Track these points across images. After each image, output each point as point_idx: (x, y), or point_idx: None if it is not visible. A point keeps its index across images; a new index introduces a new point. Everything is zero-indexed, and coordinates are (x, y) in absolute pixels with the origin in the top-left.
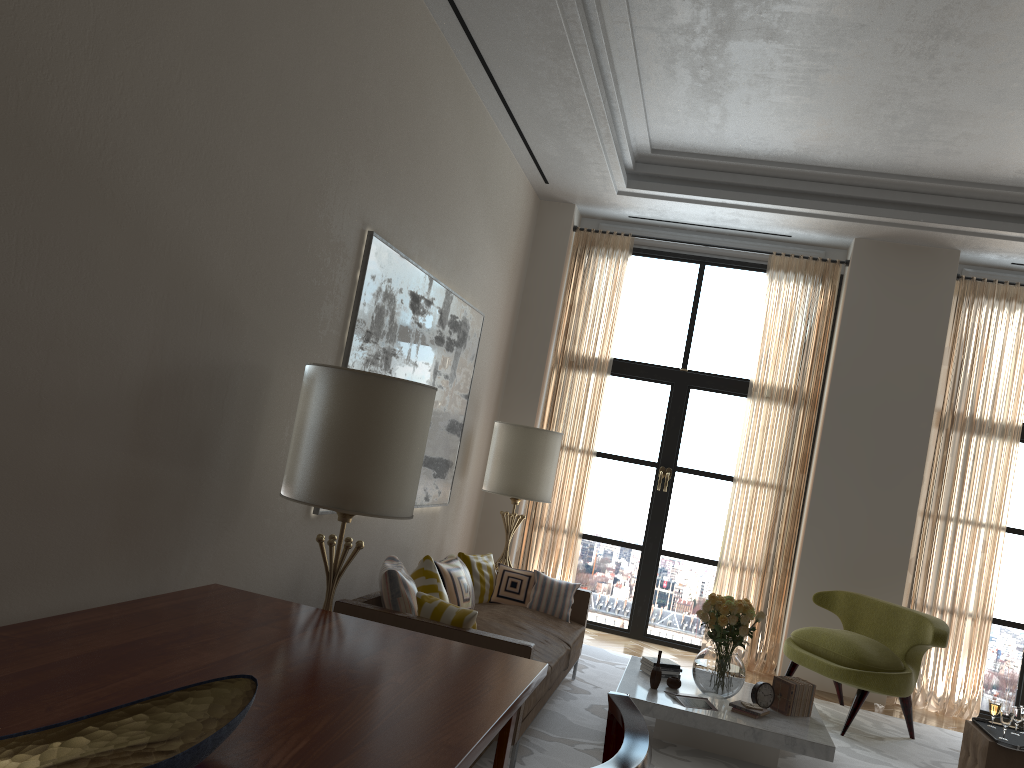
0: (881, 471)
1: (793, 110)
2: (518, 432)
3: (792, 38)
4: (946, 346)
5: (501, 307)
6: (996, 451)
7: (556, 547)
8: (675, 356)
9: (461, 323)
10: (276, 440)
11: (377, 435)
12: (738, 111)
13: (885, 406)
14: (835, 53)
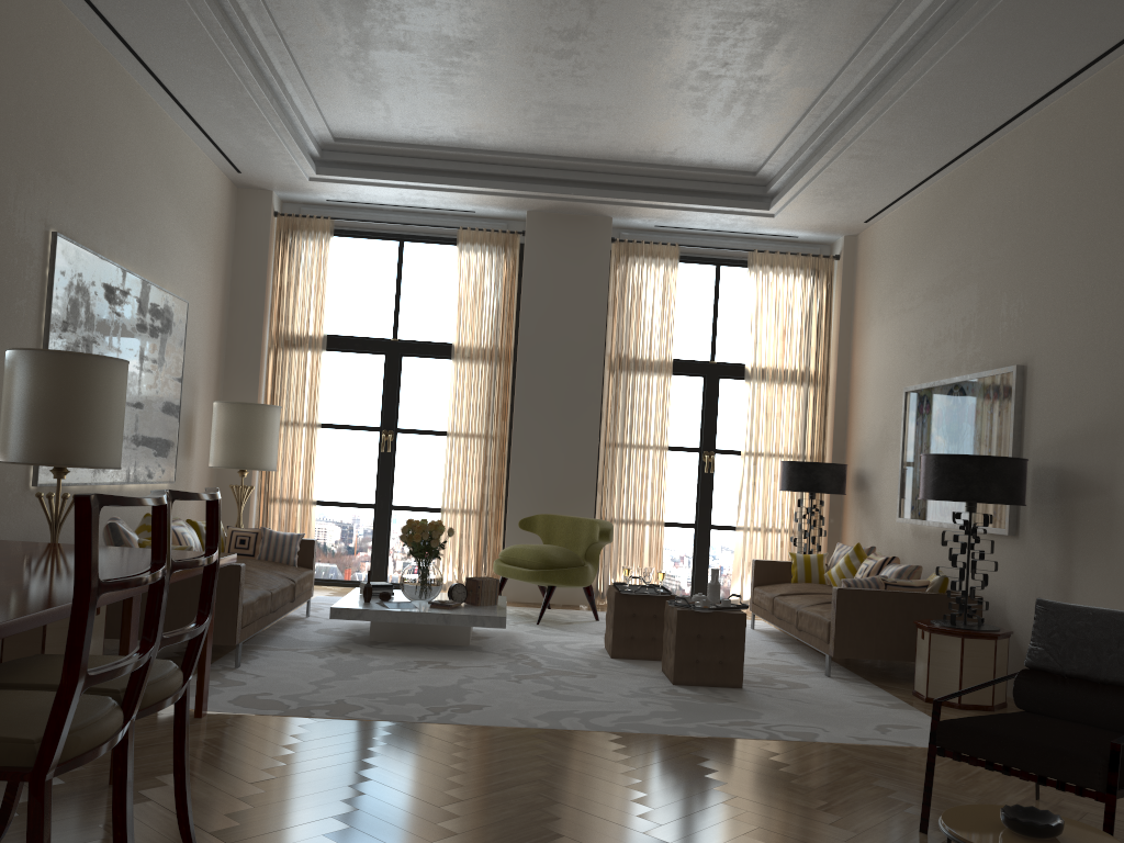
0: (567, 411)
1: (443, 105)
2: (236, 409)
3: (420, 49)
4: (610, 300)
5: (208, 294)
6: (656, 384)
7: (292, 515)
8: (386, 328)
9: (164, 311)
10: None
11: (78, 401)
12: (398, 106)
13: (565, 355)
14: (458, 61)
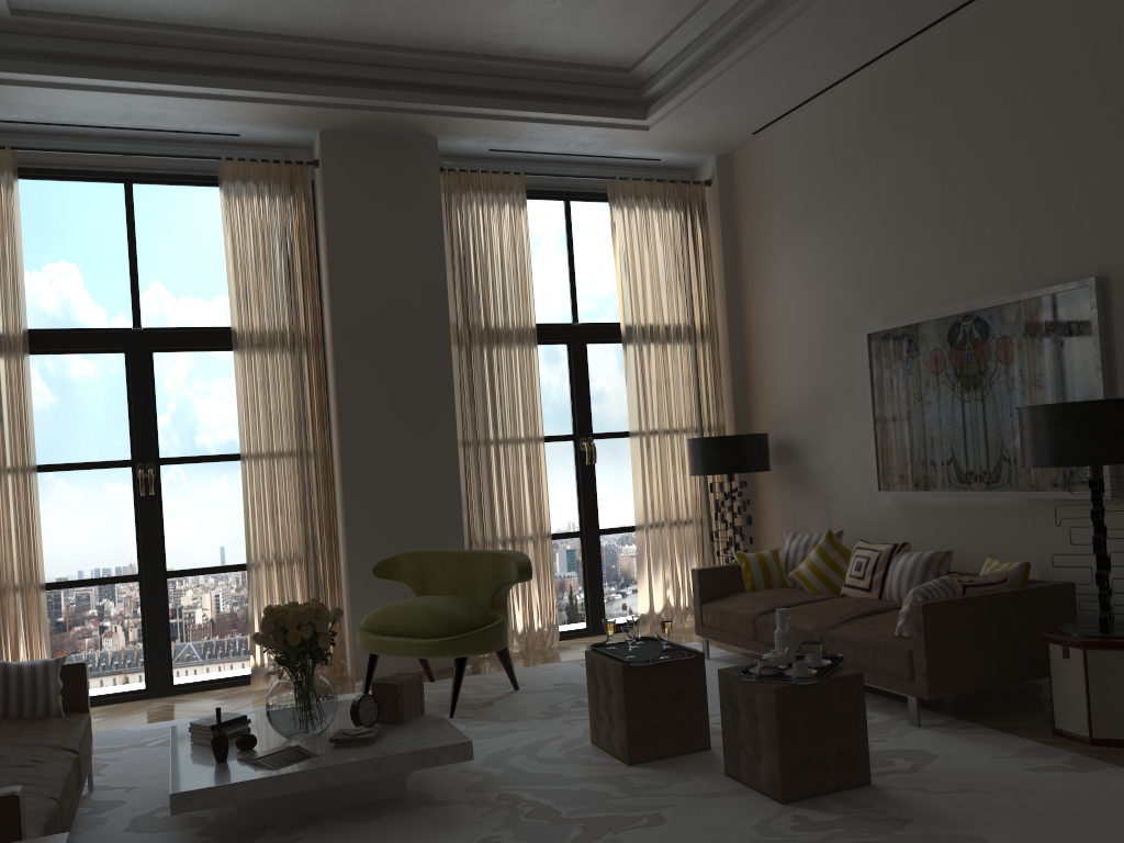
0: (411, 405)
1: None
2: None
3: None
4: (446, 250)
5: None
6: (518, 358)
7: (9, 614)
8: (121, 312)
9: None
10: None
11: None
12: None
13: (399, 329)
14: None
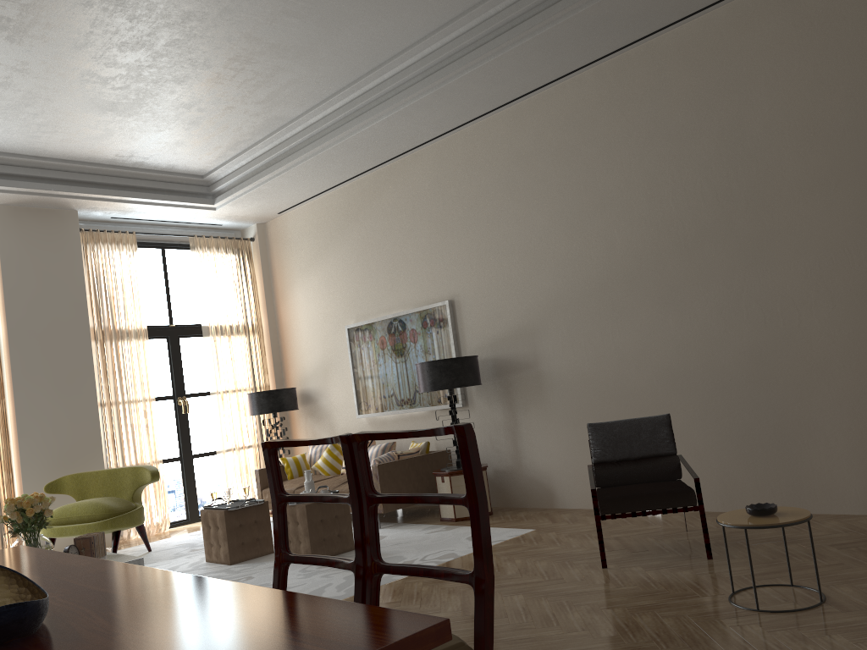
0: (65, 381)
1: None
2: None
3: None
4: (84, 281)
5: None
6: (136, 348)
7: None
8: None
9: None
10: None
11: None
12: None
13: (55, 332)
14: (0, 66)
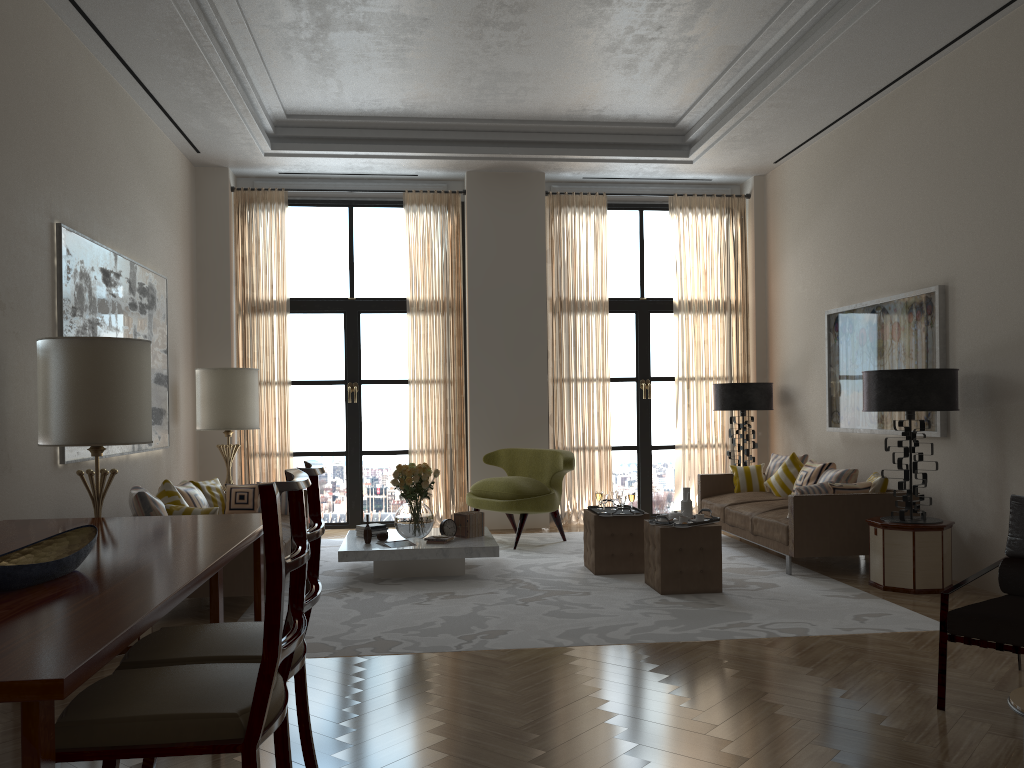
0: (517, 353)
1: (393, 78)
2: (219, 374)
3: (377, 29)
4: (548, 248)
5: (180, 269)
6: (595, 322)
7: (272, 468)
8: (343, 288)
9: (148, 288)
10: (20, 406)
11: (113, 383)
12: (351, 82)
13: (511, 302)
14: (412, 38)
